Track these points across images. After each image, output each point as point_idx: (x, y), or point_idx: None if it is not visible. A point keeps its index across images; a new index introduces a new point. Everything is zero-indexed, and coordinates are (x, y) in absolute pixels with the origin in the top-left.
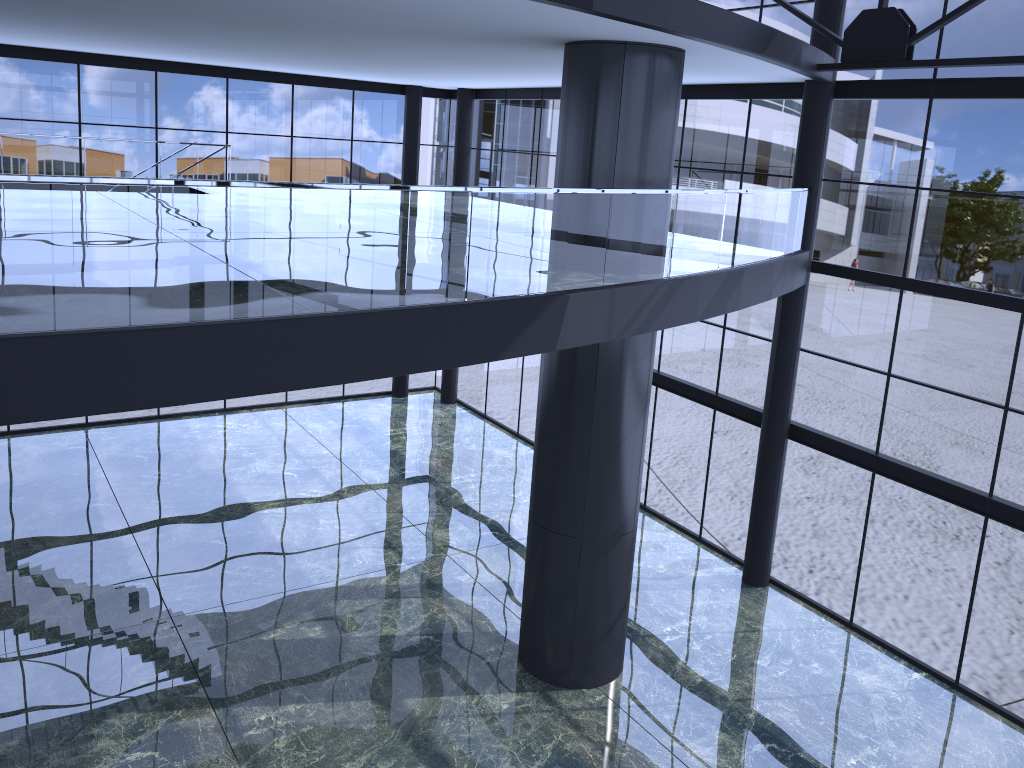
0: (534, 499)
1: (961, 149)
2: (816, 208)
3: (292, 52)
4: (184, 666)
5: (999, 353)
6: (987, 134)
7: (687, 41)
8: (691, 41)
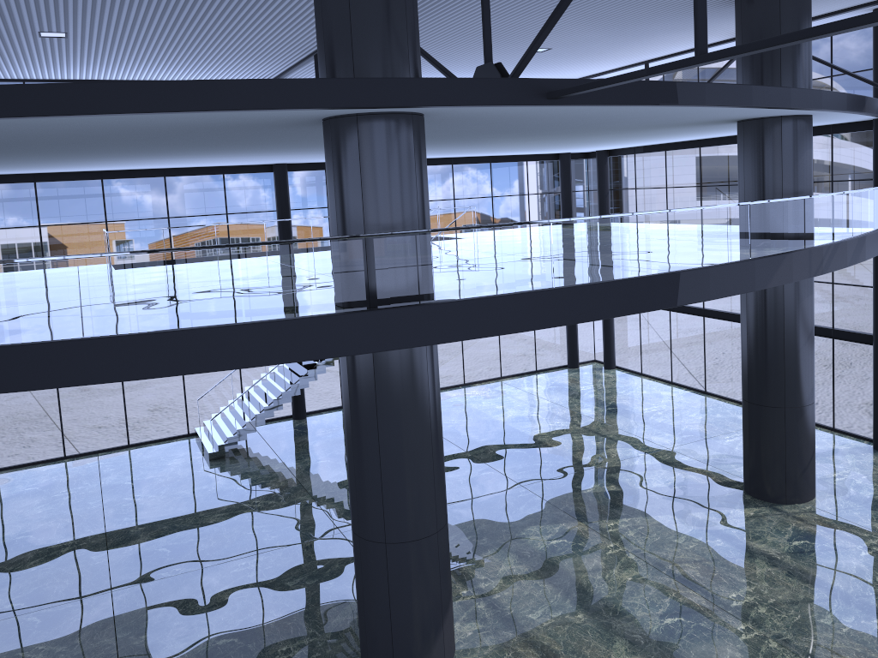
0: (748, 389)
1: None
2: None
3: (532, 144)
4: (549, 506)
5: None
6: None
7: (820, 111)
8: (823, 111)
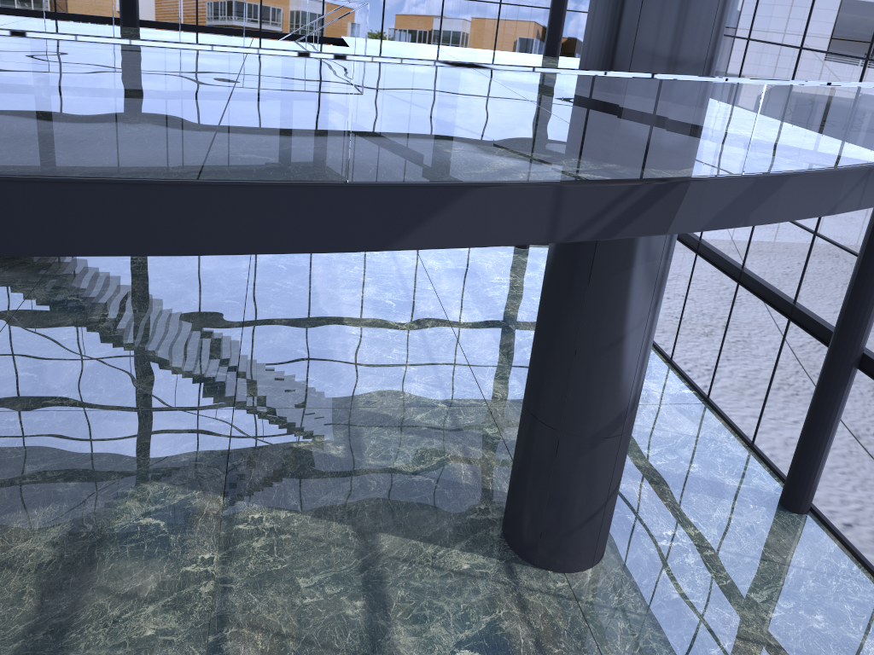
0: (526, 381)
1: None
2: None
3: None
4: (221, 454)
5: None
6: None
7: None
8: None
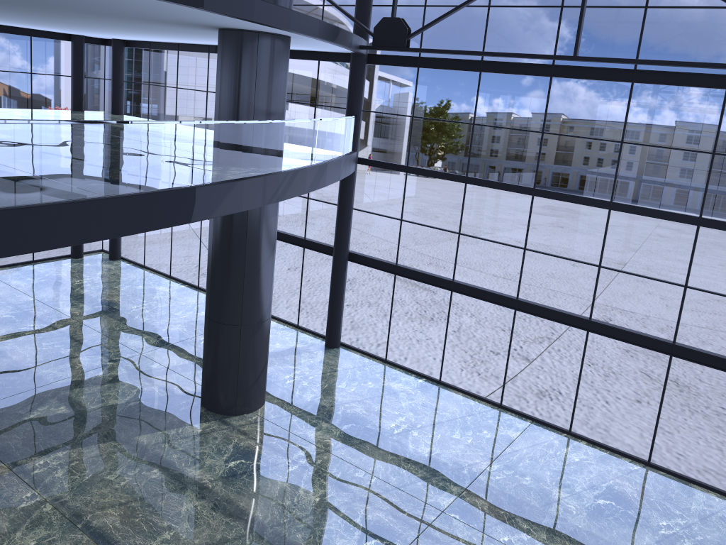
0: (209, 306)
1: (426, 84)
2: (359, 127)
3: (5, 14)
4: None
5: (450, 209)
6: (440, 75)
7: (295, 34)
8: (297, 34)
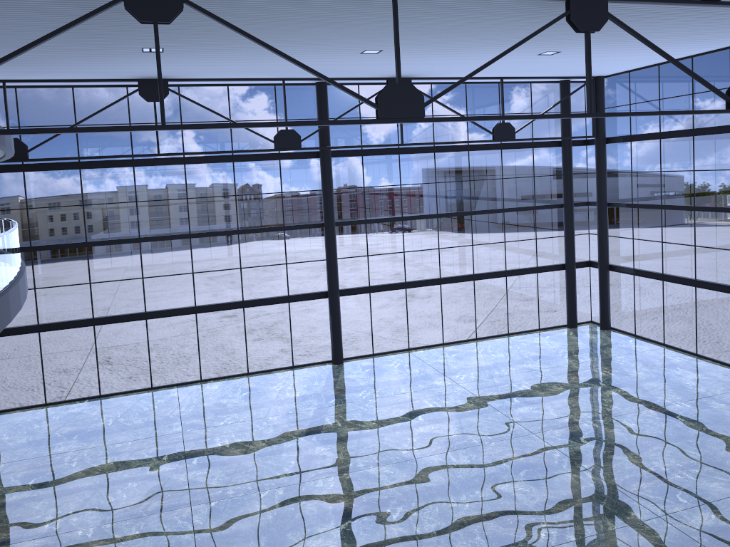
0: None
1: None
2: None
3: None
4: None
5: None
6: None
7: None
8: None
